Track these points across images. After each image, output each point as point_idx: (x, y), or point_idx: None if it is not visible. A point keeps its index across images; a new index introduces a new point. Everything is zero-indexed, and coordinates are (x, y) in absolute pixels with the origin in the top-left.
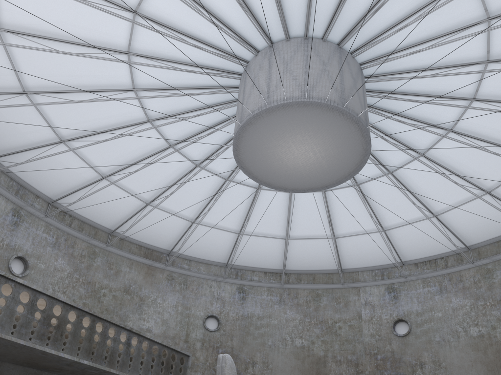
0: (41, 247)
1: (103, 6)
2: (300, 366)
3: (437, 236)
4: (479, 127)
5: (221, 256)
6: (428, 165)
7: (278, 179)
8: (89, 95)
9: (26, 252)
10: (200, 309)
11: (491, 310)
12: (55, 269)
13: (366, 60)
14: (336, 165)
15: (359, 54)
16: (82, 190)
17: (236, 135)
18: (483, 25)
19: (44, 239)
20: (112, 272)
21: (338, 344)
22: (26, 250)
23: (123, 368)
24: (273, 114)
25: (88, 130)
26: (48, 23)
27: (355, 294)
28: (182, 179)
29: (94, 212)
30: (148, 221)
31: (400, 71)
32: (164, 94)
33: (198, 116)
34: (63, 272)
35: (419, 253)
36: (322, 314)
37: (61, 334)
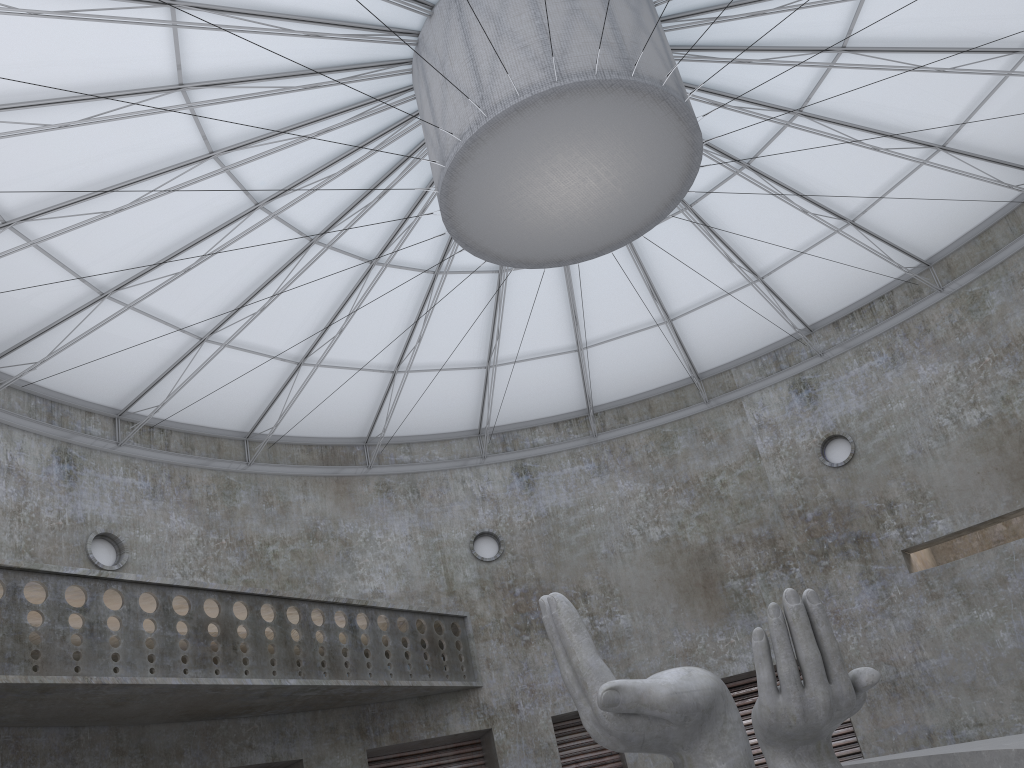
0: (132, 504)
1: (107, 10)
2: (670, 575)
3: (862, 259)
4: (895, 27)
5: (465, 419)
6: (816, 131)
7: (541, 248)
8: (130, 192)
9: (109, 522)
10: (457, 528)
11: (996, 370)
12: (172, 536)
13: None
14: (645, 189)
15: None
16: (169, 374)
17: (441, 189)
18: None
19: (132, 489)
20: (275, 510)
21: (728, 515)
22: (108, 518)
23: (359, 672)
24: (502, 130)
25: (148, 259)
26: (10, 75)
27: (736, 414)
28: (351, 297)
29: (203, 408)
30: (310, 396)
31: None
32: (275, 147)
33: (351, 168)
34: (187, 537)
35: (836, 302)
36: (685, 469)
37: (234, 648)
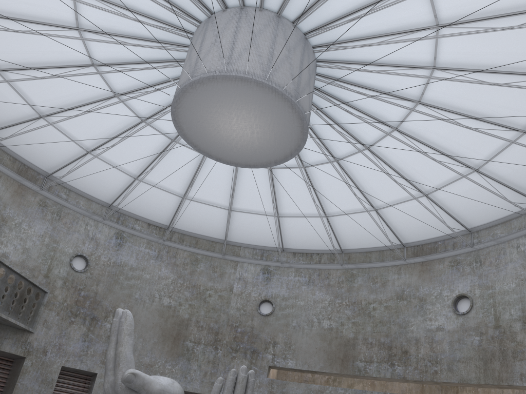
0: None
1: None
2: (162, 324)
3: (320, 234)
4: (390, 153)
5: (107, 195)
6: (339, 172)
7: (206, 144)
8: None
9: None
10: (69, 246)
11: (345, 309)
12: None
13: (323, 59)
14: (267, 150)
15: (320, 52)
16: None
17: (182, 88)
18: (427, 71)
19: None
20: None
21: (204, 311)
22: None
23: None
24: (228, 83)
25: None
26: None
27: (233, 267)
28: (92, 103)
29: None
30: (34, 135)
31: (348, 81)
32: (109, 9)
33: (139, 47)
34: None
35: (300, 244)
36: (196, 279)
37: None
